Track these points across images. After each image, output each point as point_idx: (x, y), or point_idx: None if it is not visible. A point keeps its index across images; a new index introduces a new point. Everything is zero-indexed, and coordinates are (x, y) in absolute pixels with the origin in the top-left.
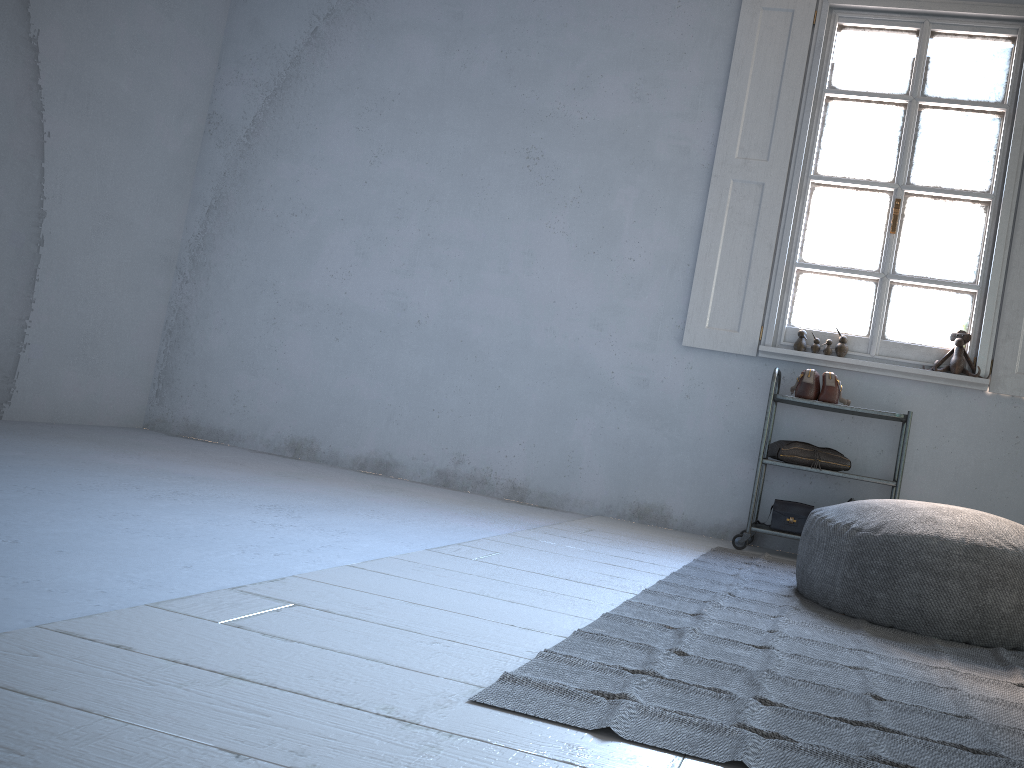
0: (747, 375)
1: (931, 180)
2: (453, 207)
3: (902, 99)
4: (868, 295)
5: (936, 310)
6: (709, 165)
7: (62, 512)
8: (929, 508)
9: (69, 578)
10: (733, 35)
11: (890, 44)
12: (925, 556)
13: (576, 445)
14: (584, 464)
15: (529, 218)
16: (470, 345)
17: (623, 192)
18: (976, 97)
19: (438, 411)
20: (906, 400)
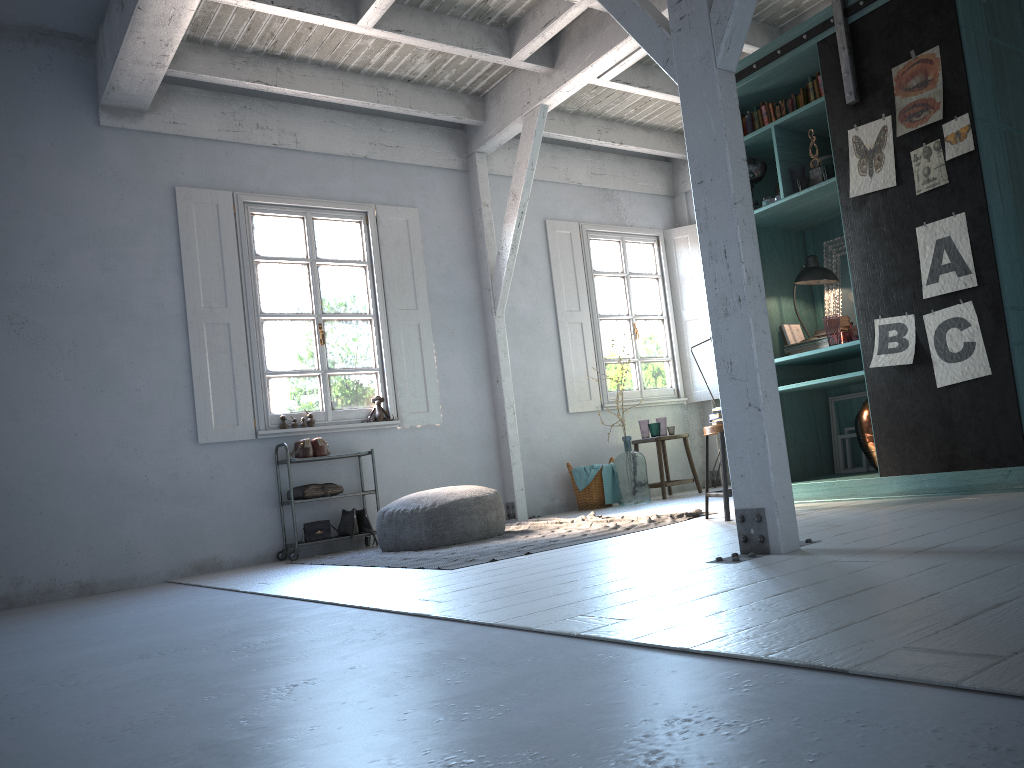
0: (252, 452)
1: (335, 309)
2: None
3: (306, 261)
4: (316, 385)
5: (358, 386)
6: (182, 314)
7: (69, 633)
8: (443, 490)
9: (240, 611)
10: (175, 220)
11: (288, 226)
12: (461, 508)
13: (130, 536)
14: (142, 548)
15: (29, 372)
16: None
17: (115, 341)
18: (348, 257)
19: None
20: (356, 443)
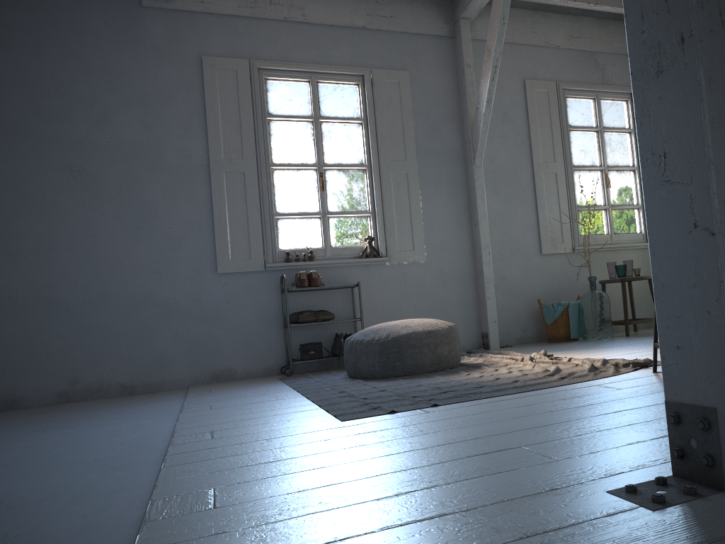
0: (262, 282)
1: (335, 160)
2: (17, 212)
3: (310, 118)
4: (317, 225)
5: (353, 227)
6: (206, 164)
7: None
8: (401, 322)
9: (102, 456)
10: (202, 85)
11: (296, 88)
12: (412, 341)
13: (162, 348)
14: (171, 358)
15: (85, 212)
16: (61, 304)
17: (152, 187)
18: (347, 115)
19: (46, 354)
20: (350, 276)
